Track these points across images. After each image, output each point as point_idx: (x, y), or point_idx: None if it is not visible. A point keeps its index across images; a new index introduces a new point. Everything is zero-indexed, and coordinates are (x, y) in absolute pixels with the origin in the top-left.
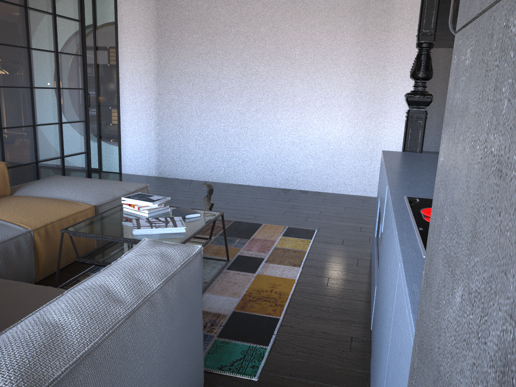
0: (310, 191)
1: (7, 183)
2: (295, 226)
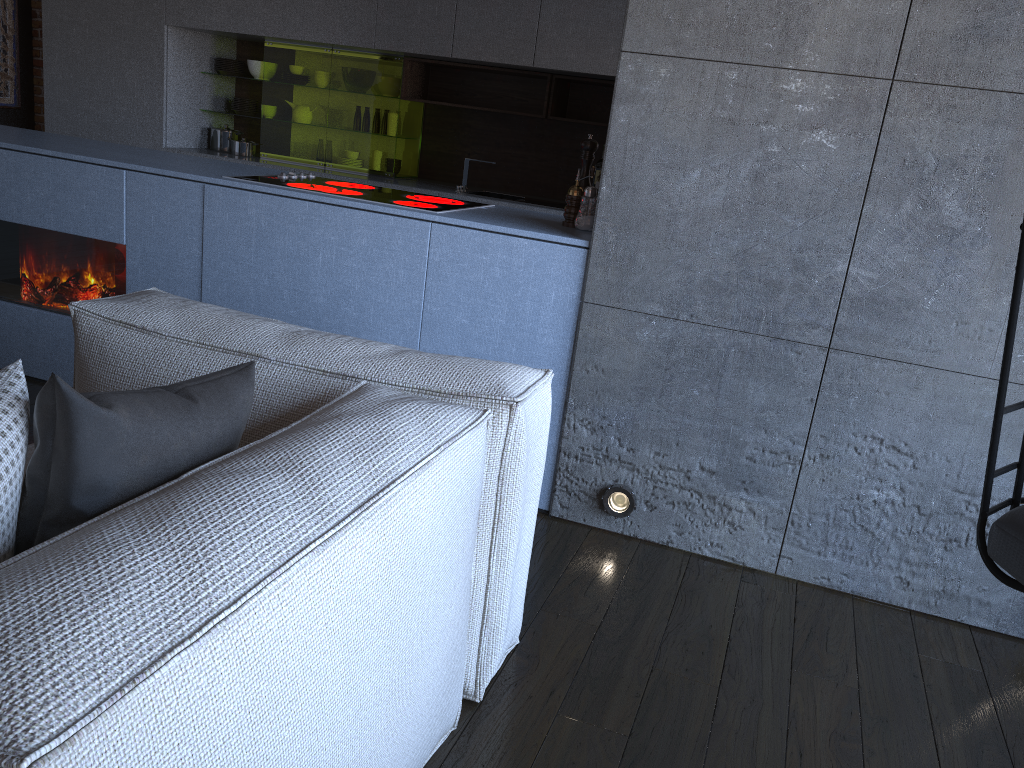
0: None
1: None
2: None
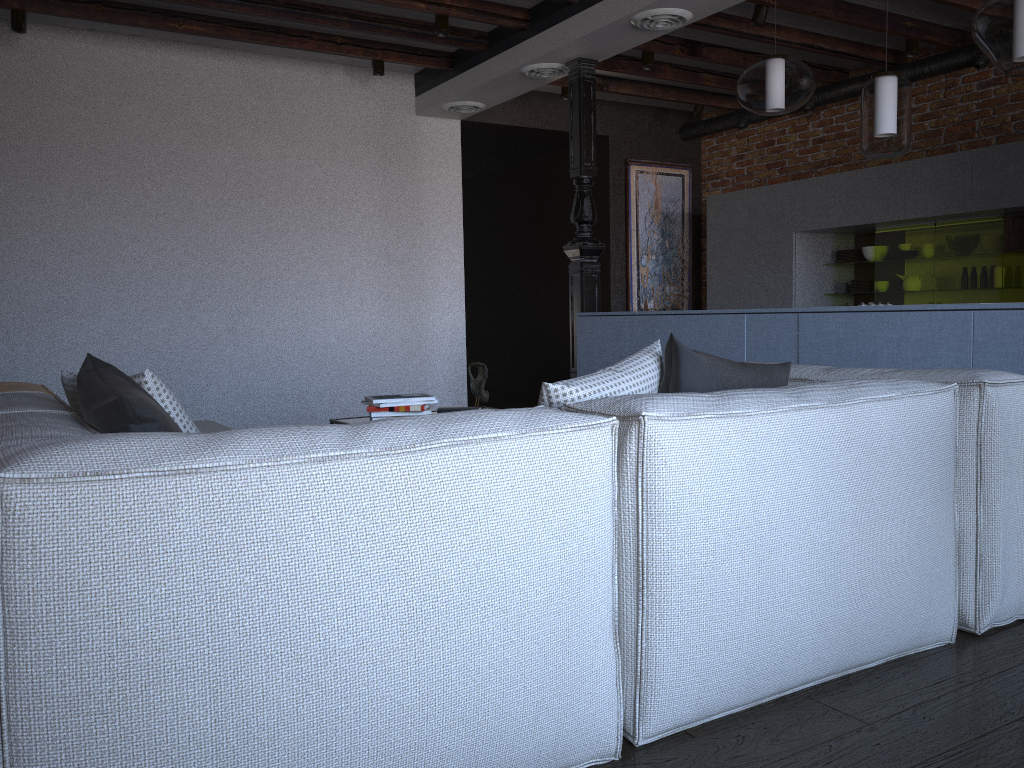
0: None
1: None
2: None
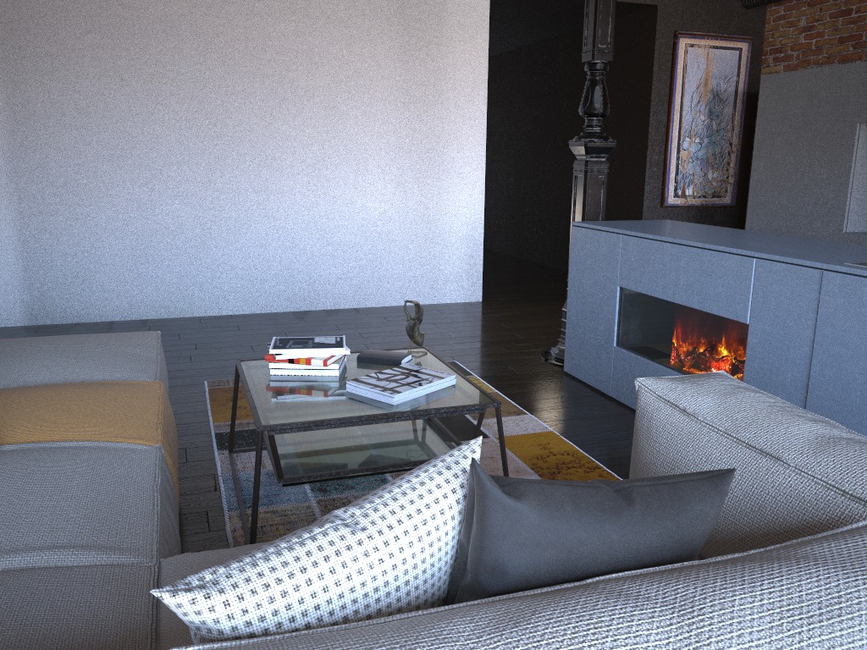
0: (343, 309)
1: None
2: None
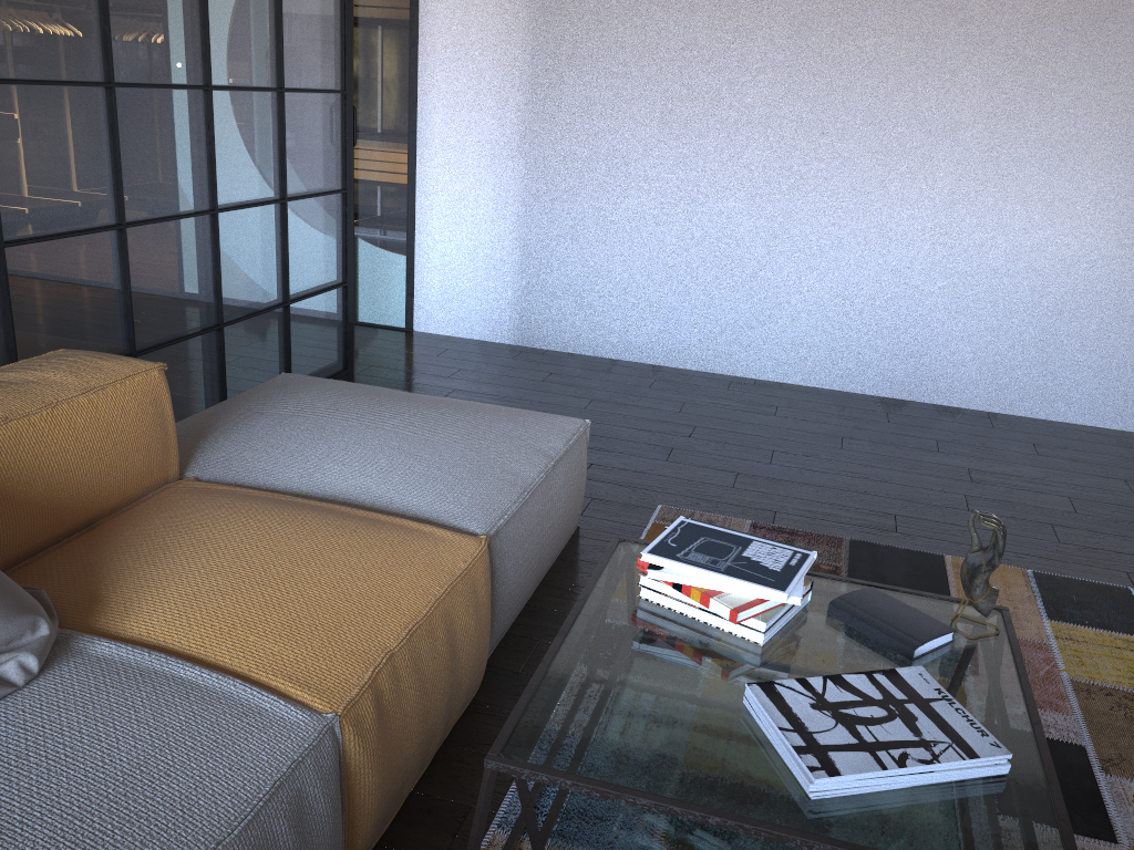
0: (968, 410)
1: (171, 438)
2: (1044, 565)
